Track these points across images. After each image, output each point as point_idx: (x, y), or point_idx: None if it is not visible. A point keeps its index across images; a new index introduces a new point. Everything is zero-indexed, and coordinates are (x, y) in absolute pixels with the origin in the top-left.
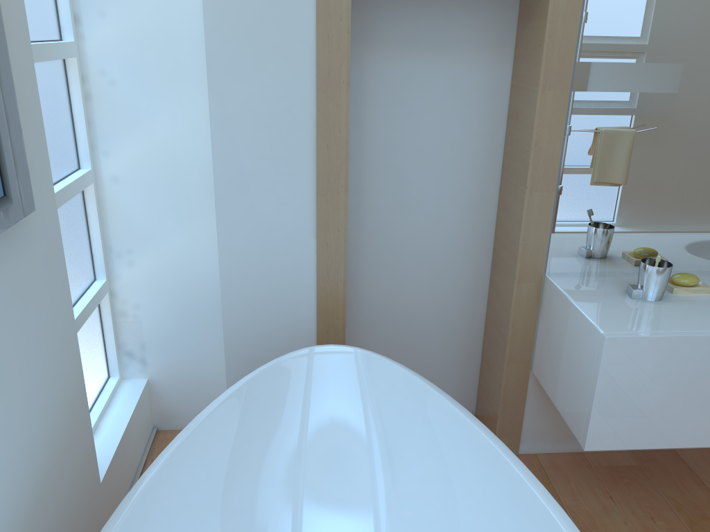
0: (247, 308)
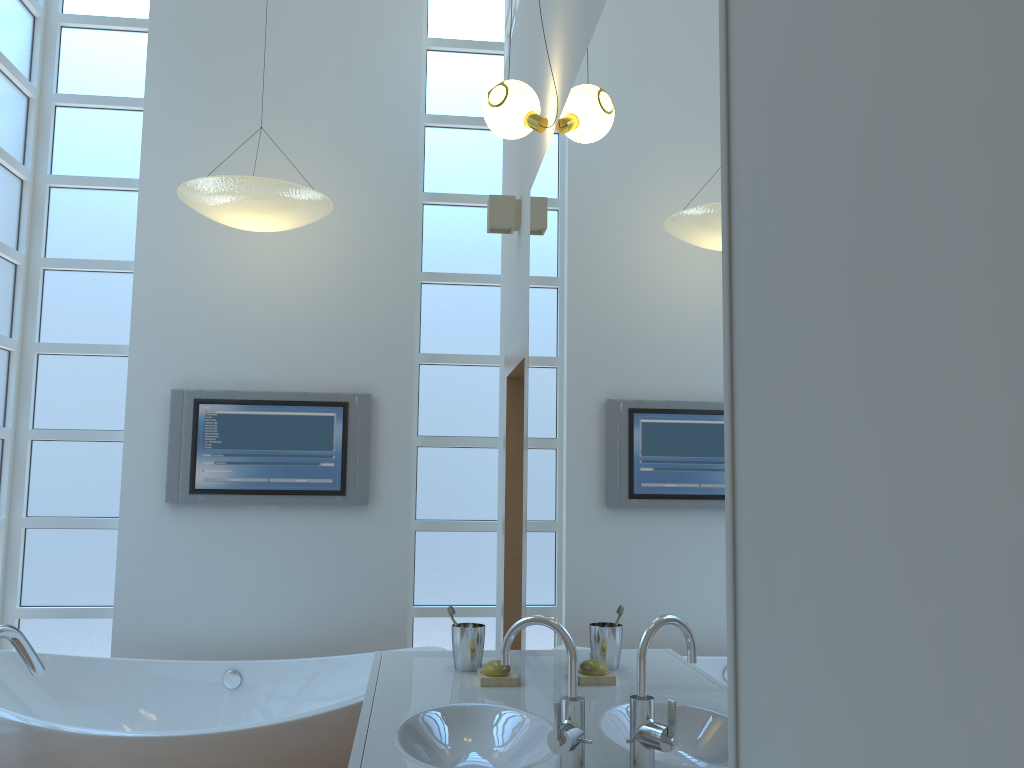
0: (497, 632)
